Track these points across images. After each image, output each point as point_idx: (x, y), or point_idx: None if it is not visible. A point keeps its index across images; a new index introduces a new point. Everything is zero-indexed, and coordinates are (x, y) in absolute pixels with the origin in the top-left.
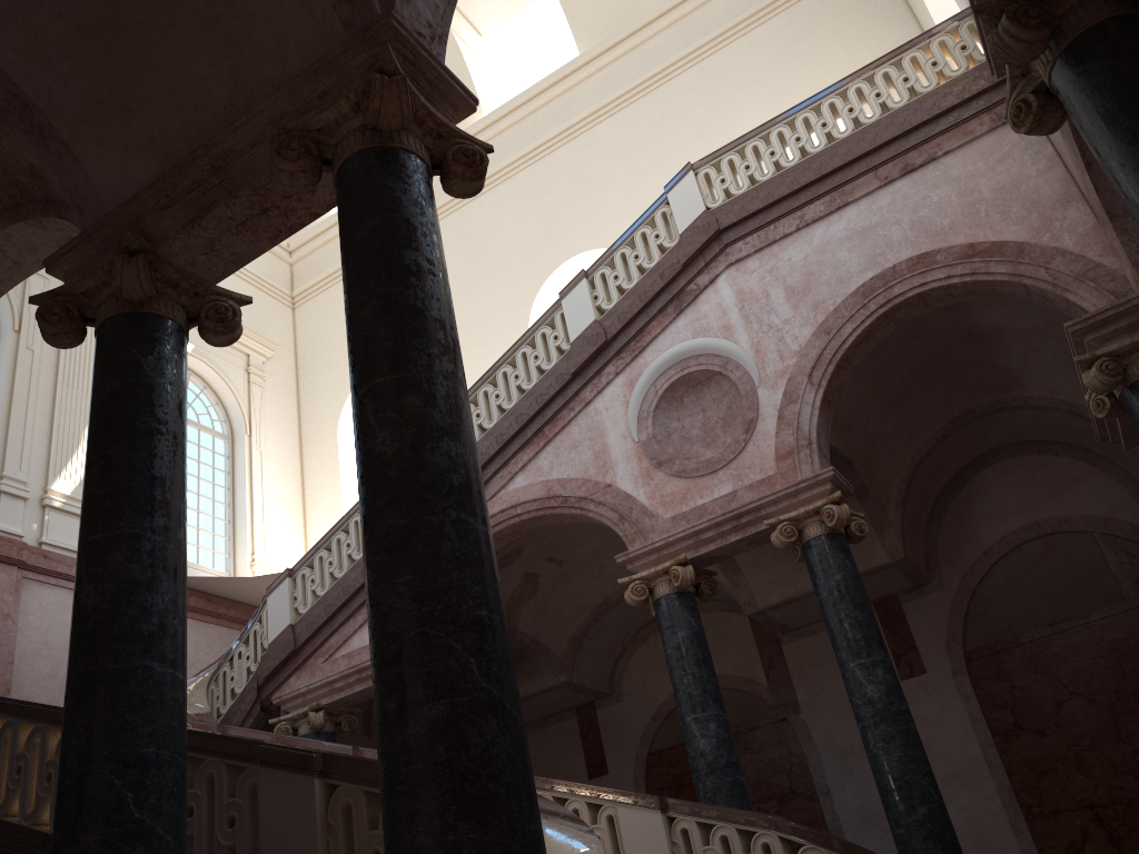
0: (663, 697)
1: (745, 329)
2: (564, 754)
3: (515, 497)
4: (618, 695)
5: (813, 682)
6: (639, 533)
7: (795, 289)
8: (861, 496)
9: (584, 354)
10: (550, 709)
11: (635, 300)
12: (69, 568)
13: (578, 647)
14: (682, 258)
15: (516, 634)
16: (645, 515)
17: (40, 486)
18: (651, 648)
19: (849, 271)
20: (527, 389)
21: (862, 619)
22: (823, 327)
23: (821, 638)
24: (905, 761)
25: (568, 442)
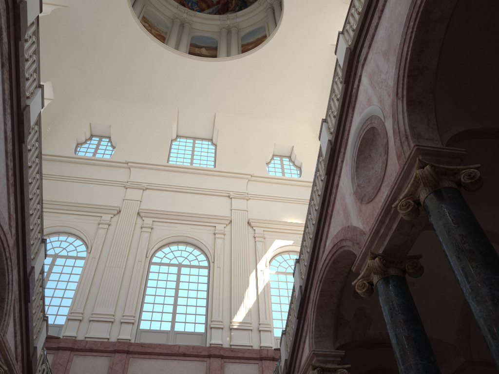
0: None
1: (374, 93)
2: None
3: (326, 254)
4: None
5: None
6: (359, 248)
7: (386, 50)
8: None
9: (327, 160)
10: None
11: (336, 117)
12: (243, 354)
13: (468, 335)
14: (343, 80)
15: None
16: (361, 235)
17: (228, 321)
18: None
19: (402, 16)
20: (320, 194)
21: (464, 249)
22: (398, 59)
23: None
24: None
25: (336, 211)
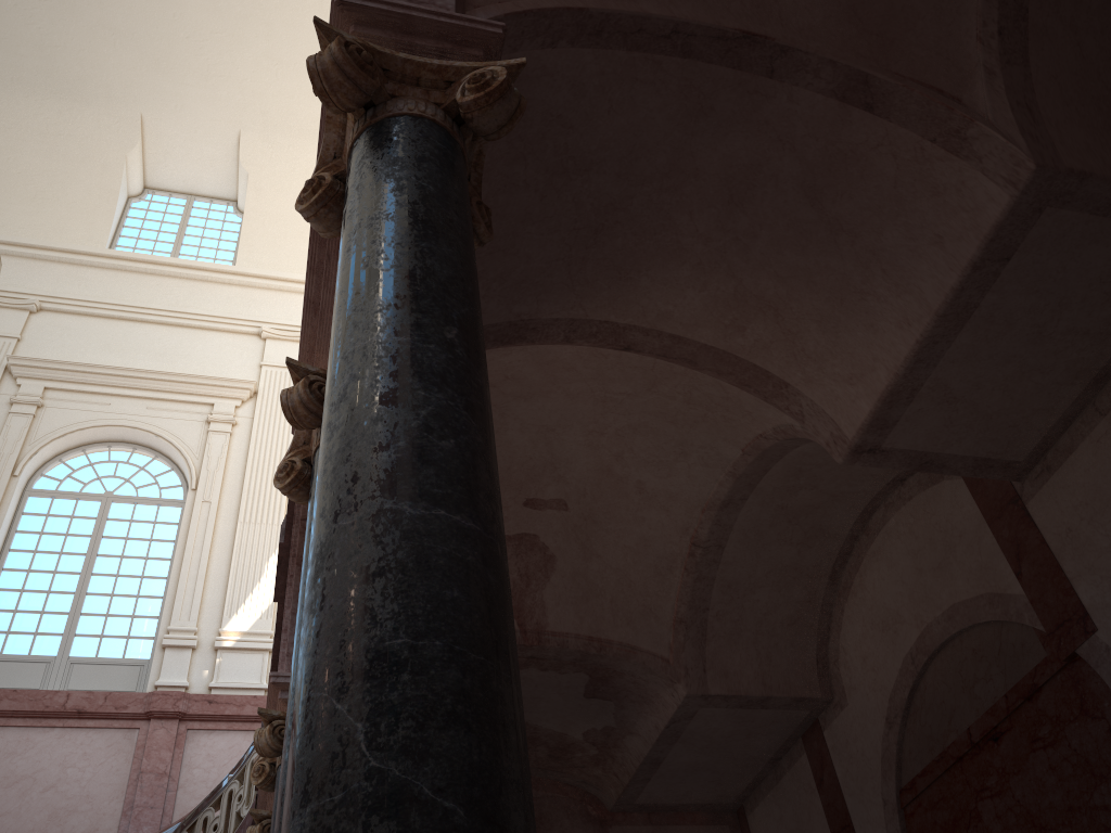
0: (891, 680)
1: None
2: (805, 820)
3: None
4: (841, 697)
5: (1099, 554)
6: None
7: None
8: (868, 99)
9: None
10: (756, 749)
11: None
12: (240, 708)
13: (702, 633)
14: None
15: (546, 638)
16: None
17: (214, 630)
18: (858, 600)
19: None
20: None
21: (358, 270)
22: None
23: (1085, 456)
24: (315, 640)
25: None
